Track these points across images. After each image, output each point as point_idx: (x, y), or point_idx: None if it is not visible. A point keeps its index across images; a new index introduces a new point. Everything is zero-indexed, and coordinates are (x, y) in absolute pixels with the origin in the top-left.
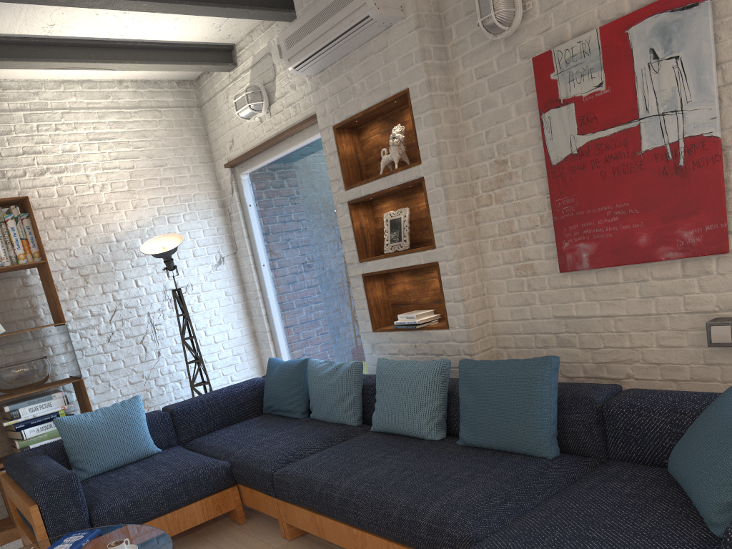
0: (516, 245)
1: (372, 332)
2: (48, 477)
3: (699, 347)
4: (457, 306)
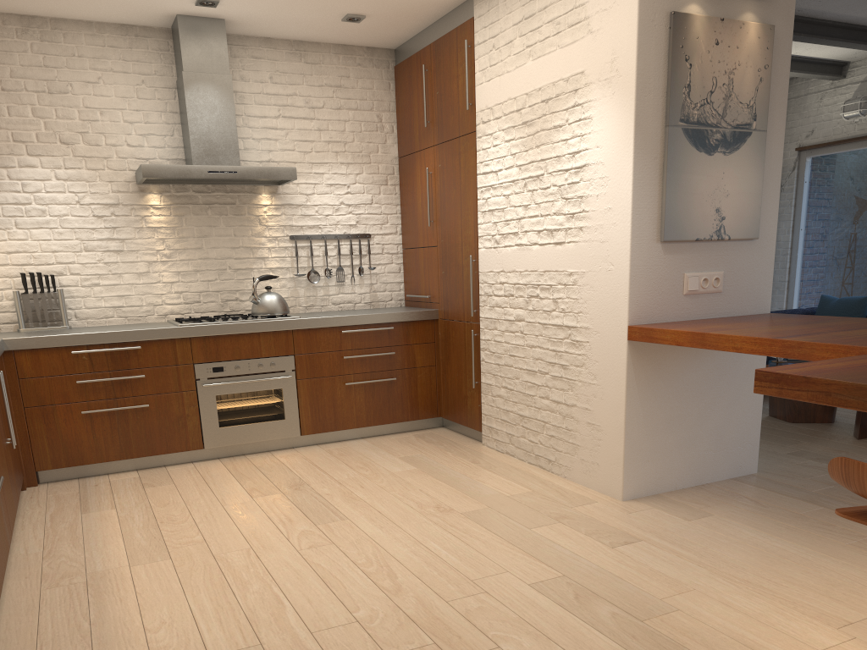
0: None
1: None
2: None
3: None
4: None
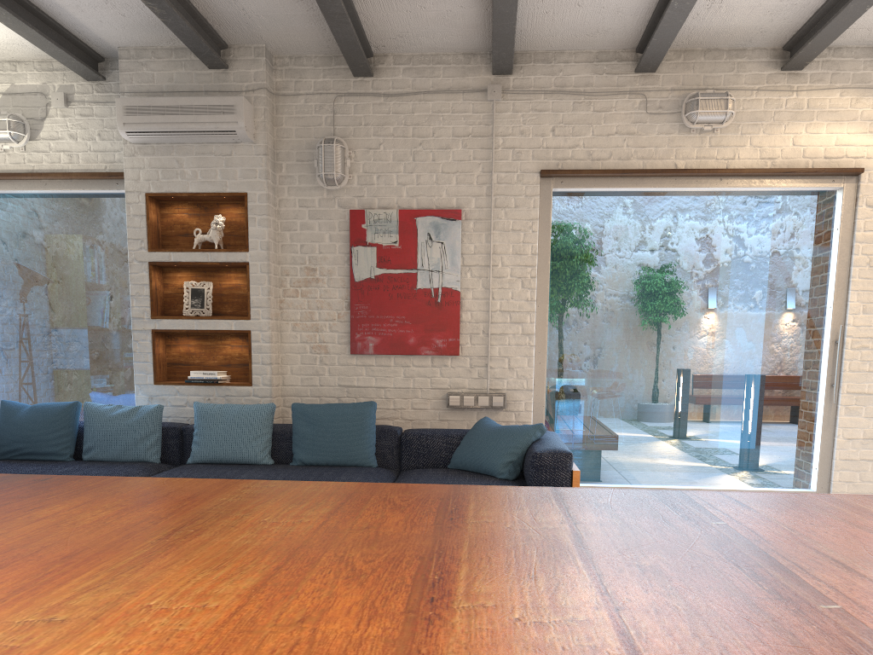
0: (314, 330)
1: (153, 385)
2: None
3: (437, 409)
4: (264, 368)
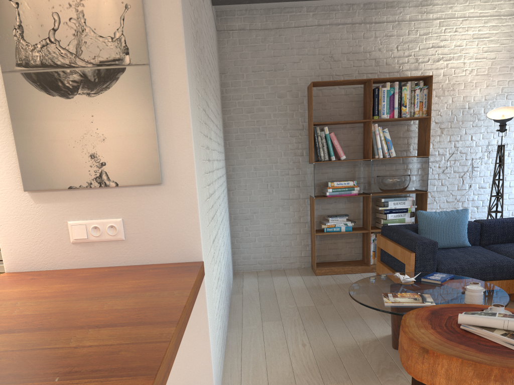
0: None
1: None
2: (423, 240)
3: None
4: None
